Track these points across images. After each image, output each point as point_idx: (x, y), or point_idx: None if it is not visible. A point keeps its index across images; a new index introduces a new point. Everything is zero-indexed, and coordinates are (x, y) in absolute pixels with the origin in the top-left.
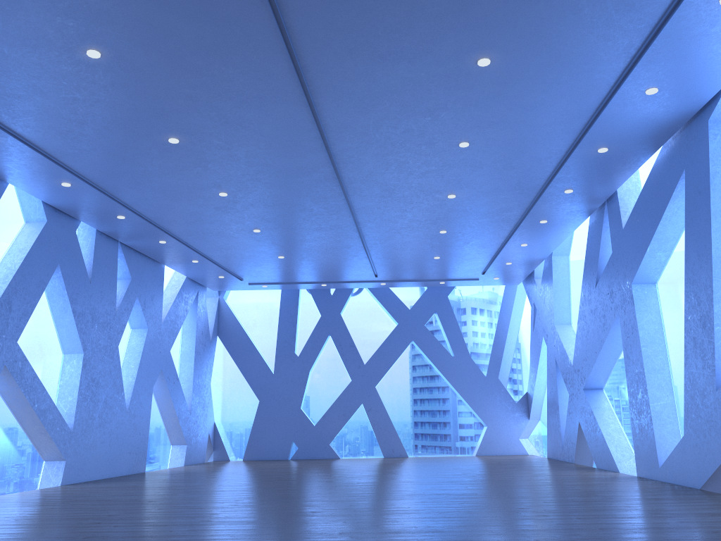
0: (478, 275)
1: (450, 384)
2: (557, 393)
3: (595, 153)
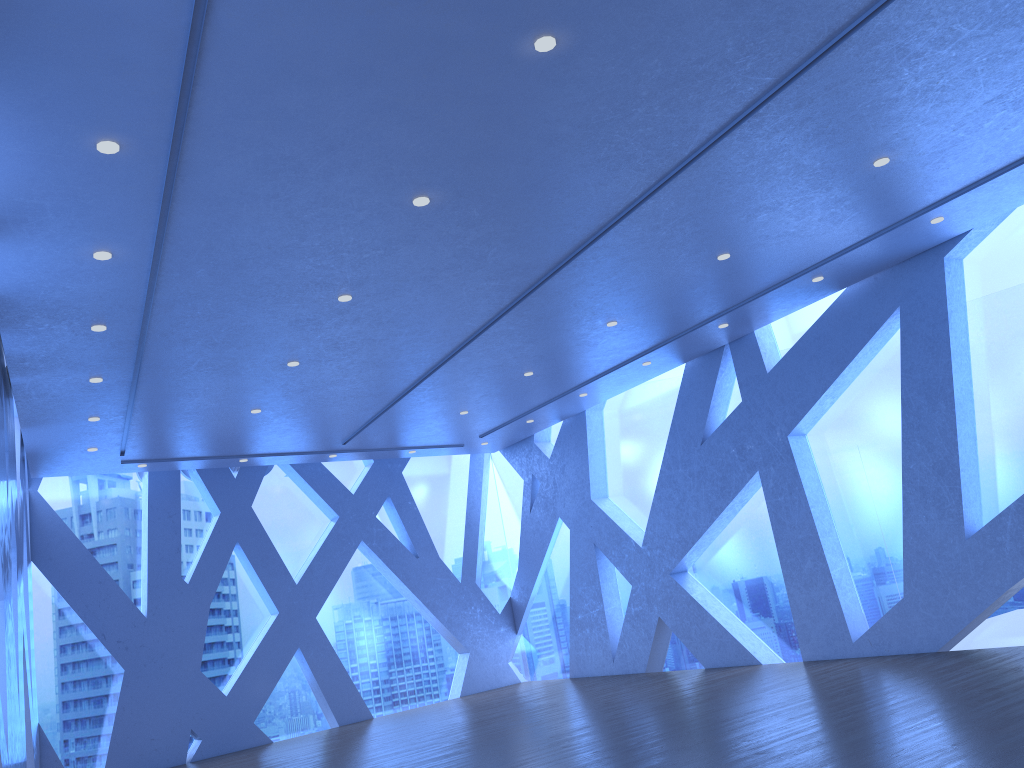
0: (470, 439)
1: (418, 600)
2: (599, 588)
3: (806, 282)
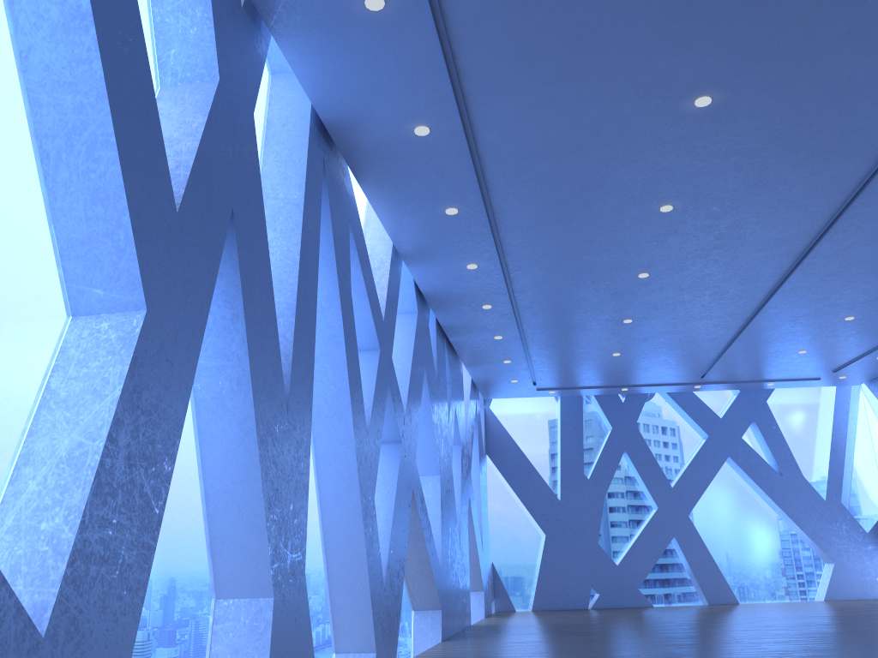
0: (824, 374)
1: (782, 511)
2: None
3: None
